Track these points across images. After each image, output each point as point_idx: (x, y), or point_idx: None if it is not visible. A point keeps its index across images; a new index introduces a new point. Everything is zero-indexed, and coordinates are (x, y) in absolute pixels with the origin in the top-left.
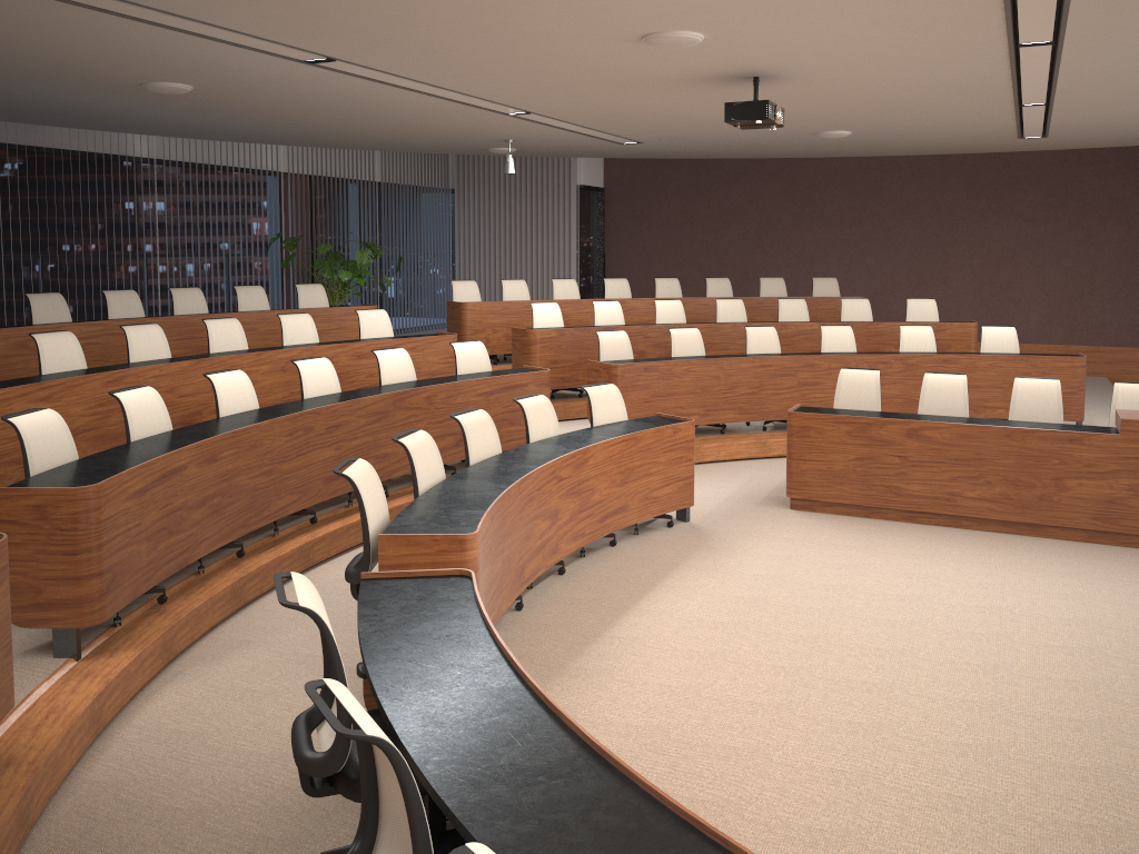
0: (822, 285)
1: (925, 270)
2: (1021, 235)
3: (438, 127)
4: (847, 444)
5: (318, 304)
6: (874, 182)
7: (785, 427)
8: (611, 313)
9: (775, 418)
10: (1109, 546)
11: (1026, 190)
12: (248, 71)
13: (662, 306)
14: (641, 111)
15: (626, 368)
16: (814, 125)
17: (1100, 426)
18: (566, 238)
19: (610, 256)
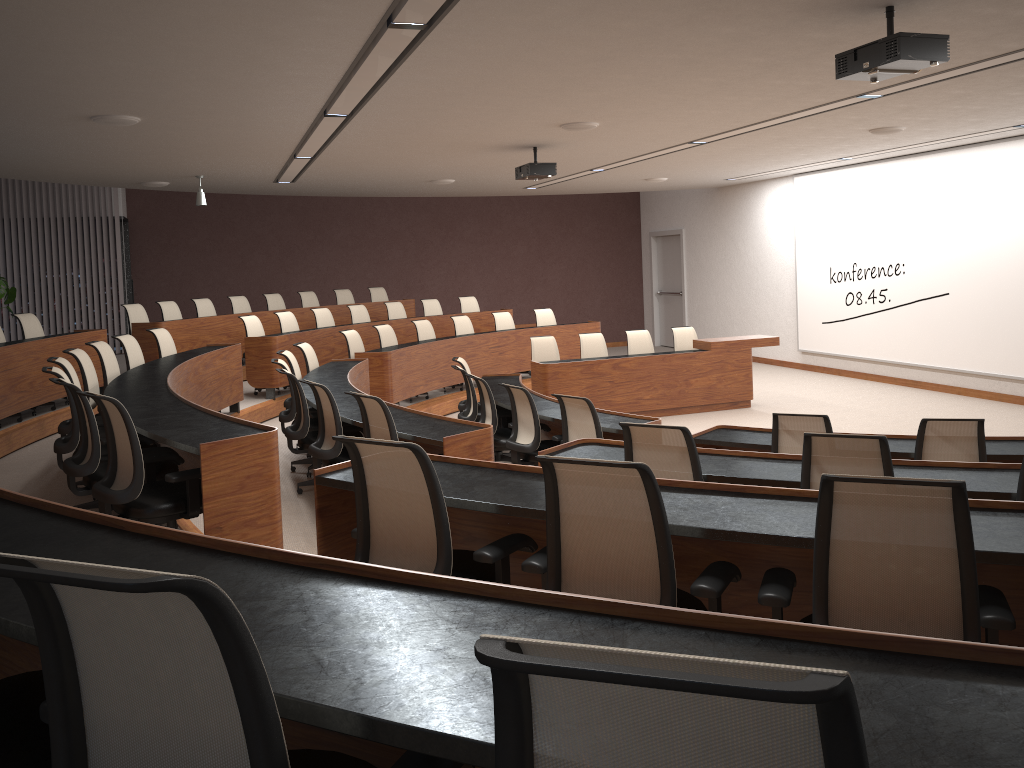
0: (376, 293)
1: (409, 280)
2: (469, 253)
3: (190, 163)
4: (580, 379)
5: (37, 332)
6: (369, 216)
7: (450, 390)
8: (290, 321)
9: (457, 382)
10: (710, 412)
11: (469, 222)
12: (246, 116)
13: (319, 313)
14: (389, 161)
15: (393, 354)
16: (452, 175)
17: (687, 350)
18: (112, 266)
19: (138, 282)
